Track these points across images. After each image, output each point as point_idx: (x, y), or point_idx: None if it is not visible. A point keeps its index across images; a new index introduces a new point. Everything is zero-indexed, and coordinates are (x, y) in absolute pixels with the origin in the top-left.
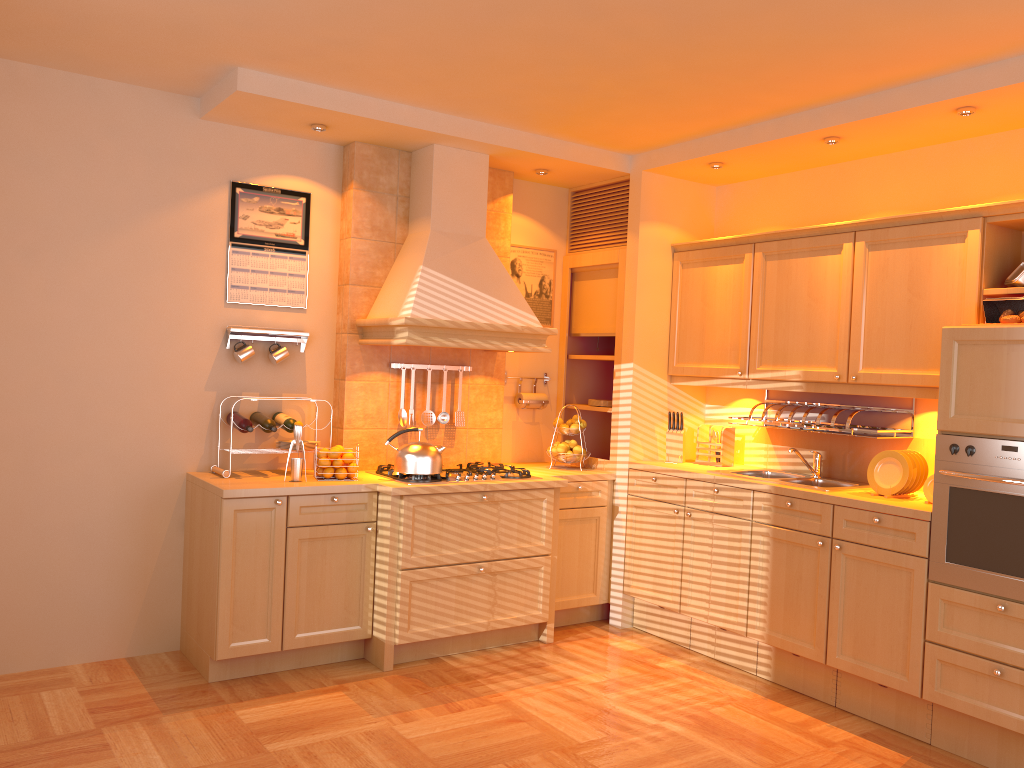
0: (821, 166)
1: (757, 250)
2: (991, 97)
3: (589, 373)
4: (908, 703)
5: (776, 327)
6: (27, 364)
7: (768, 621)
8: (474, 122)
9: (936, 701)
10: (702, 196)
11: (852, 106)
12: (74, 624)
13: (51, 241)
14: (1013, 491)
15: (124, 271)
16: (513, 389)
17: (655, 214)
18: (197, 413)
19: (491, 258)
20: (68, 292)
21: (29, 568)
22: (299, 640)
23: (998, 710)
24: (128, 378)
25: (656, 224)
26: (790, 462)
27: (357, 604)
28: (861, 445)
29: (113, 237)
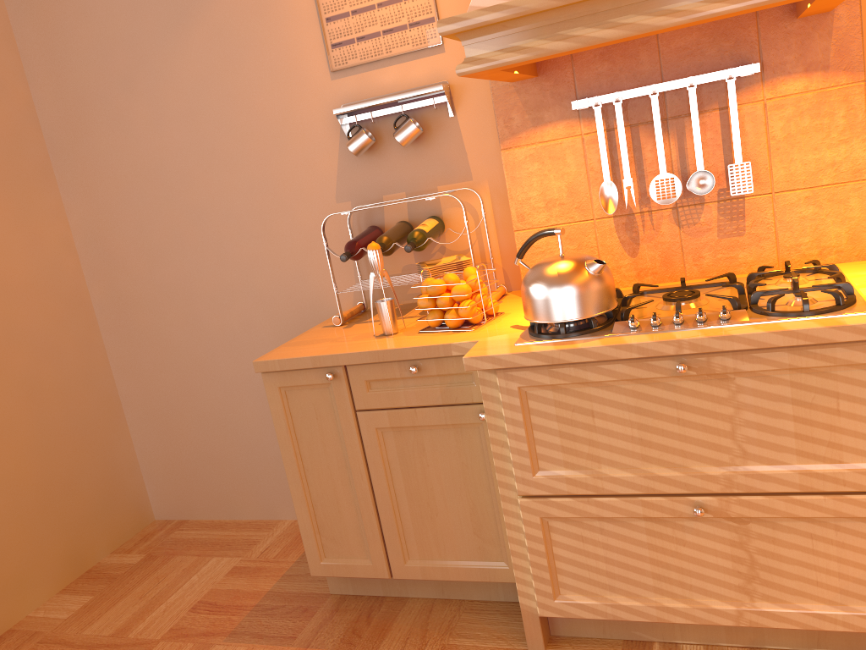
0: None
1: None
2: None
3: None
4: None
5: None
6: (161, 208)
7: None
8: None
9: None
10: None
11: None
12: (277, 479)
13: (139, 60)
14: None
15: (212, 70)
16: None
17: None
18: (336, 234)
19: None
20: (170, 116)
21: (224, 421)
22: (412, 569)
23: None
24: (252, 204)
25: None
26: None
27: (494, 529)
28: None
29: (190, 31)
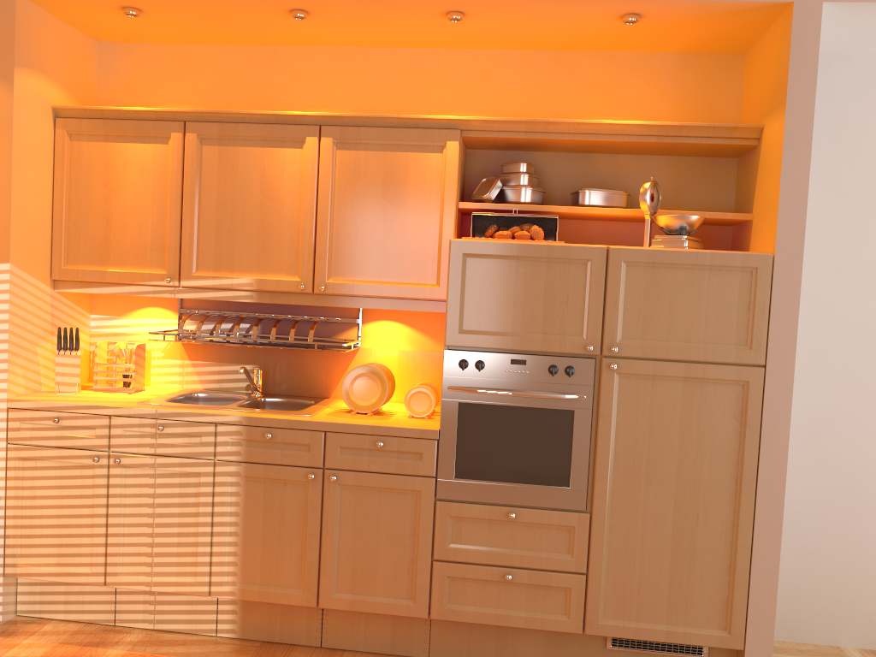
0: (248, 45)
1: (190, 130)
2: (490, 8)
3: None
4: (405, 624)
5: (218, 226)
6: None
7: (240, 573)
8: None
9: (445, 618)
10: (85, 50)
11: None
12: None
13: None
14: (522, 403)
15: None
16: None
17: (33, 60)
18: None
19: None
20: None
21: None
22: None
23: (506, 612)
24: None
25: (35, 74)
26: (215, 379)
27: None
28: (302, 357)
29: None
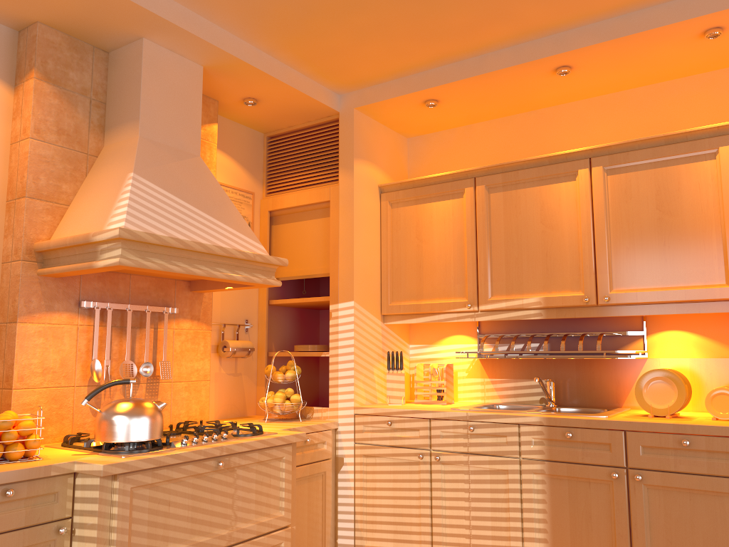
0: (520, 113)
1: (479, 183)
2: None
3: (286, 320)
4: None
5: (507, 256)
6: None
7: None
8: (196, 15)
9: None
10: (398, 144)
11: (602, 27)
12: None
13: None
14: None
15: None
16: (215, 337)
17: (365, 153)
18: None
19: (209, 178)
20: None
21: None
22: None
23: None
24: None
25: (366, 163)
26: (511, 394)
27: None
28: (590, 370)
29: None
